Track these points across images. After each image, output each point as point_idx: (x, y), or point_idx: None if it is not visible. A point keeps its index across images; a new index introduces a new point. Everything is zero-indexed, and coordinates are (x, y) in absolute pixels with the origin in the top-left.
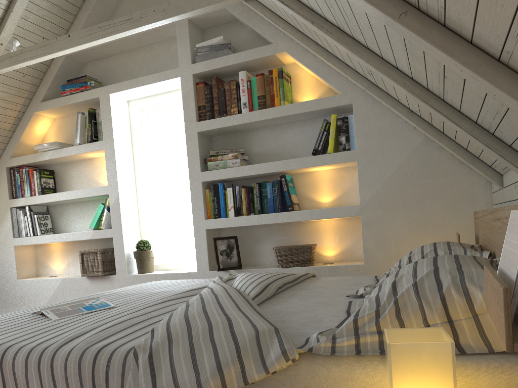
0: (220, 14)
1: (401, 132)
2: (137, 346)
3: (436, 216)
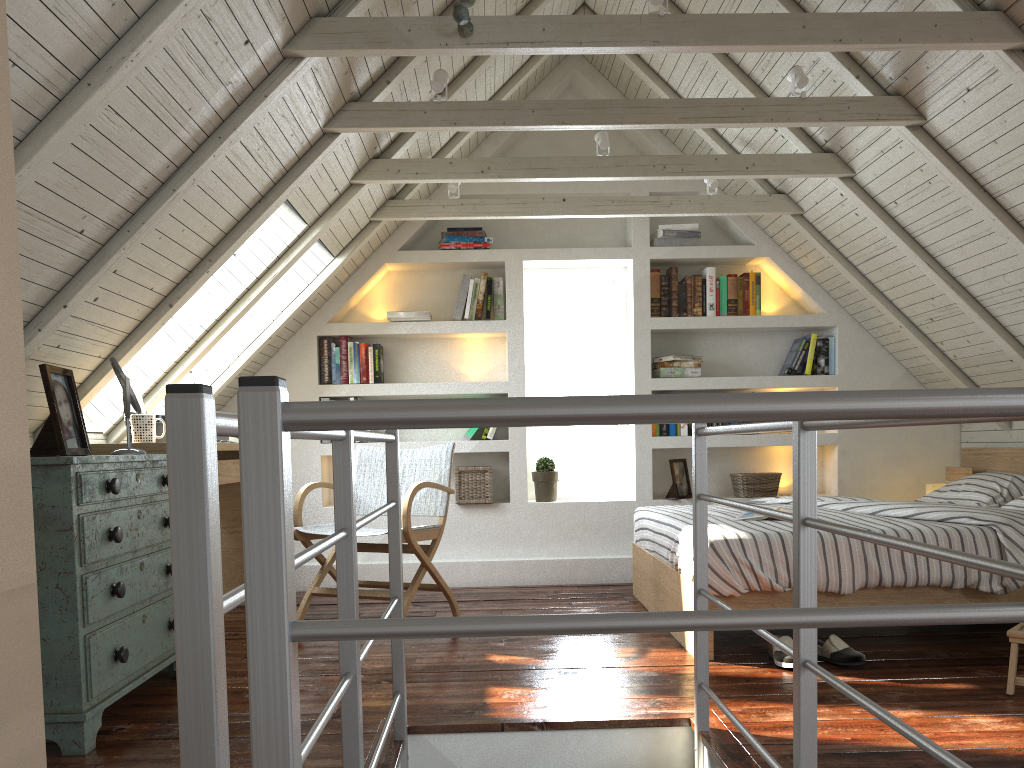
0: (684, 194)
1: (884, 362)
2: (994, 523)
3: (910, 449)
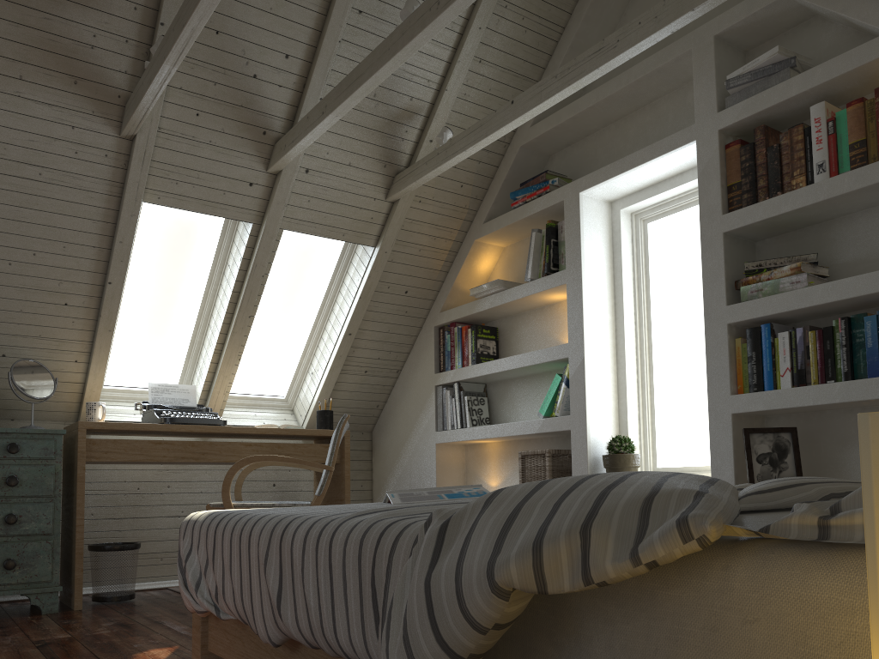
0: (776, 11)
1: None
2: (436, 510)
3: None
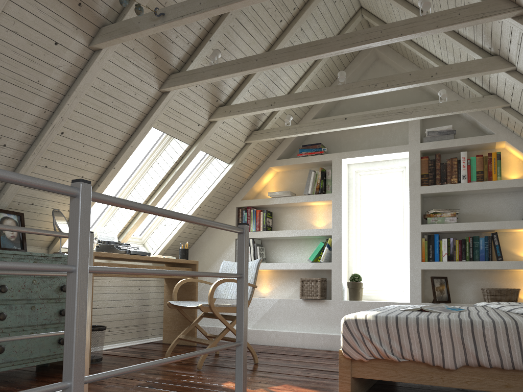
0: None
1: None
2: None
3: None
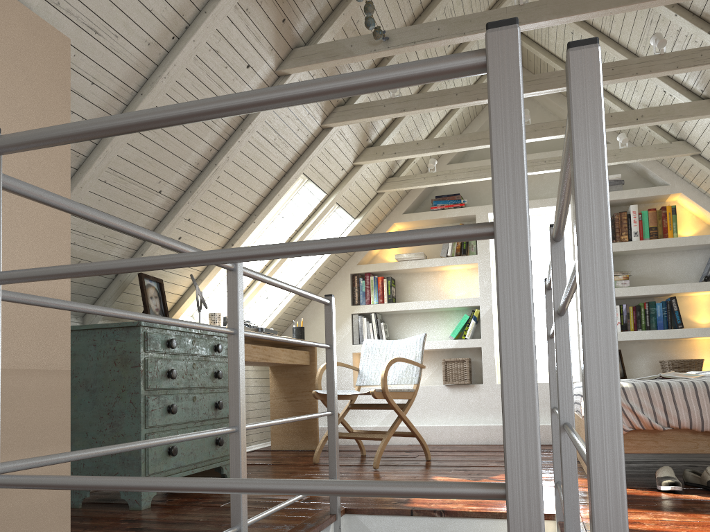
0: None
1: None
2: None
3: None
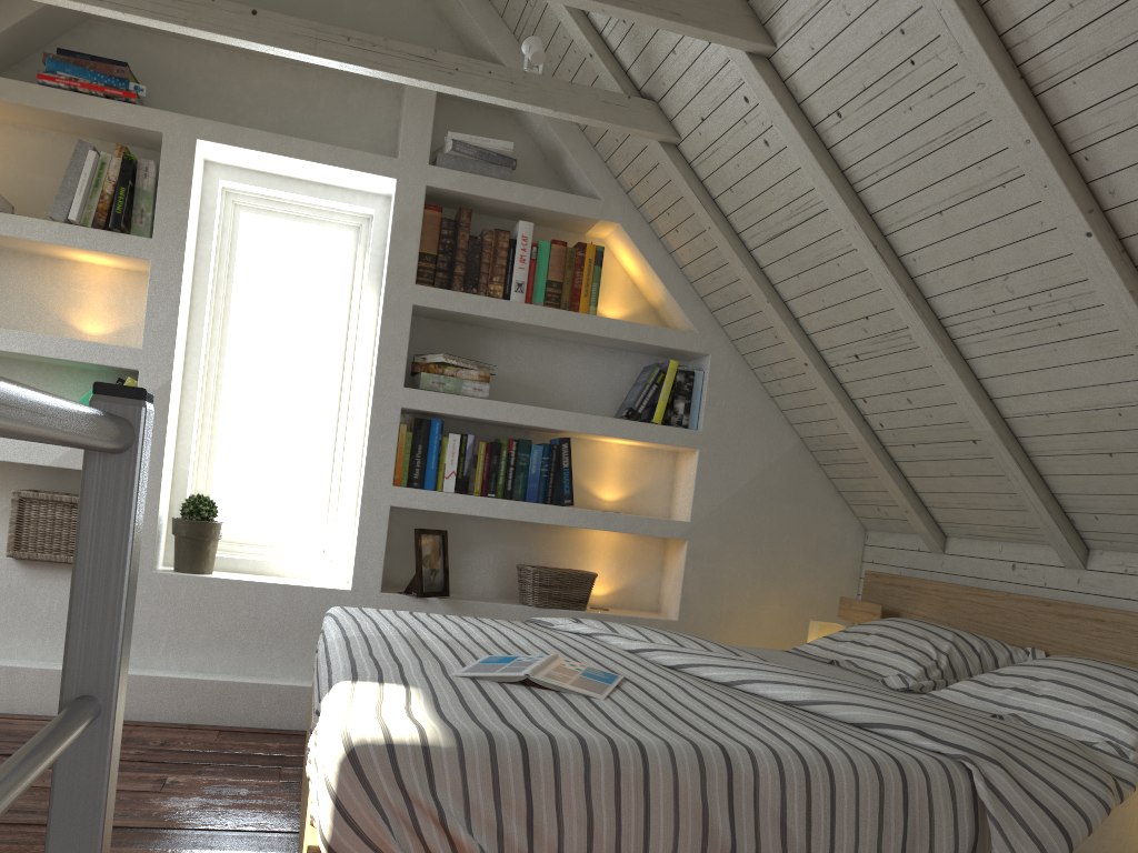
0: None
1: (770, 423)
2: (970, 755)
3: (791, 563)
